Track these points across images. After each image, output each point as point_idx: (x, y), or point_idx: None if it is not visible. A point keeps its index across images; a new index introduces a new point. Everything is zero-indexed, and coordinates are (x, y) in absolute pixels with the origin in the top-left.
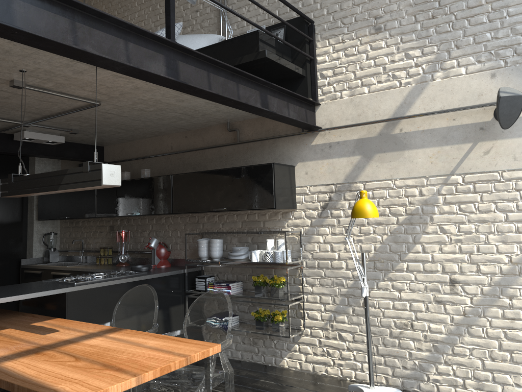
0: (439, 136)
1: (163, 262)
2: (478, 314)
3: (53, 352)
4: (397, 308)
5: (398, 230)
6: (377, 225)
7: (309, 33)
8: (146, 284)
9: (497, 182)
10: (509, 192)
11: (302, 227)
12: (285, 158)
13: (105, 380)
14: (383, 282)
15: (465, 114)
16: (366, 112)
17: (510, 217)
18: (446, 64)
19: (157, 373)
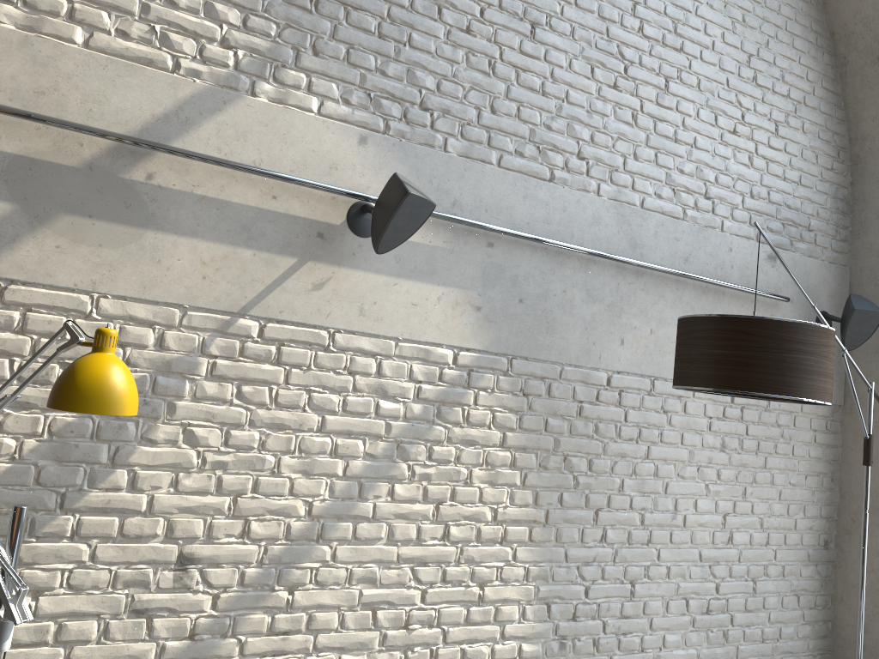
0: (235, 222)
1: None
2: (223, 632)
3: None
4: (20, 641)
5: (76, 428)
6: (14, 410)
7: None
8: None
9: (321, 351)
10: (338, 374)
11: None
12: None
13: None
14: None
15: (298, 195)
16: (64, 92)
17: (329, 423)
18: (288, 74)
19: None
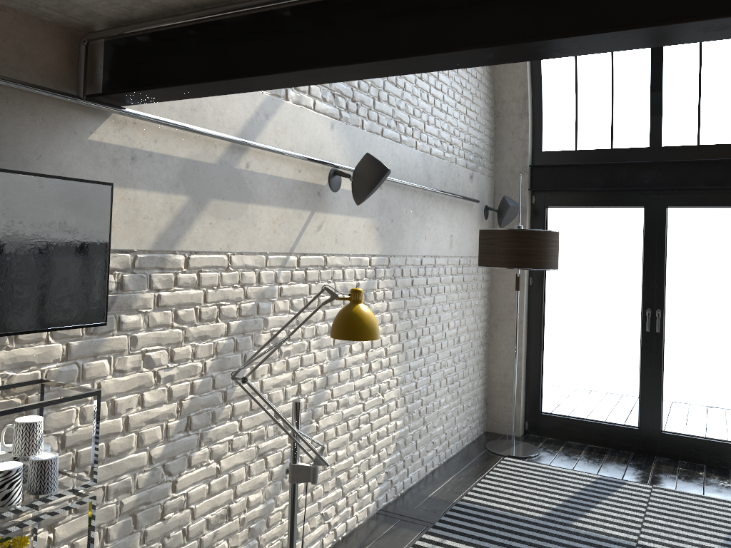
0: (285, 191)
1: None
2: None
3: None
4: (215, 491)
5: (228, 347)
6: (198, 342)
7: None
8: None
9: (321, 270)
10: (329, 282)
11: (38, 367)
12: (4, 154)
13: None
14: (198, 452)
15: (308, 168)
16: (205, 108)
17: (327, 315)
18: None
19: None
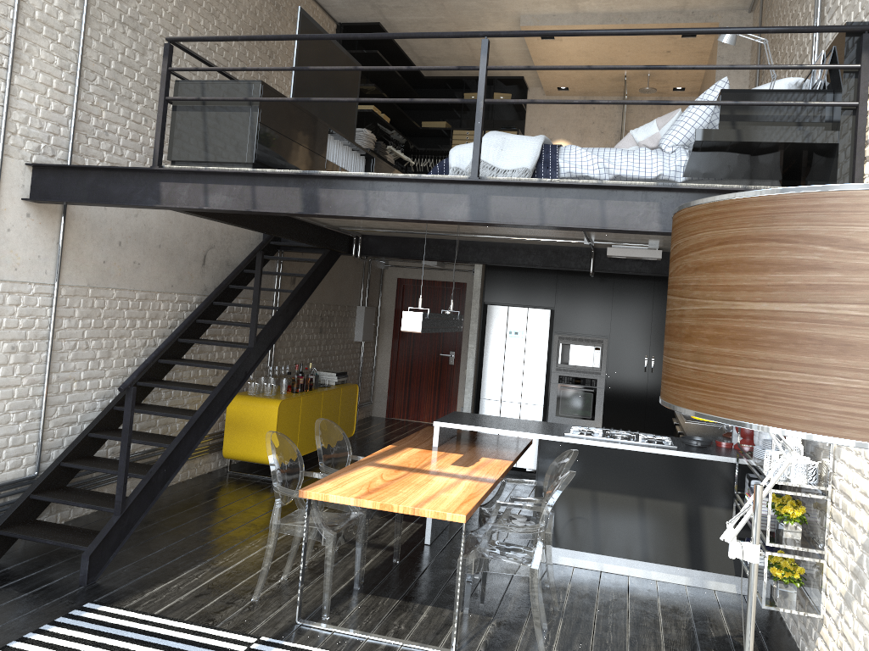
0: None
1: (744, 443)
2: None
3: (403, 473)
4: None
5: None
6: None
7: (858, 53)
8: (658, 460)
9: None
10: None
11: None
12: None
13: (344, 492)
14: None
15: None
16: None
17: None
18: None
19: (376, 506)
